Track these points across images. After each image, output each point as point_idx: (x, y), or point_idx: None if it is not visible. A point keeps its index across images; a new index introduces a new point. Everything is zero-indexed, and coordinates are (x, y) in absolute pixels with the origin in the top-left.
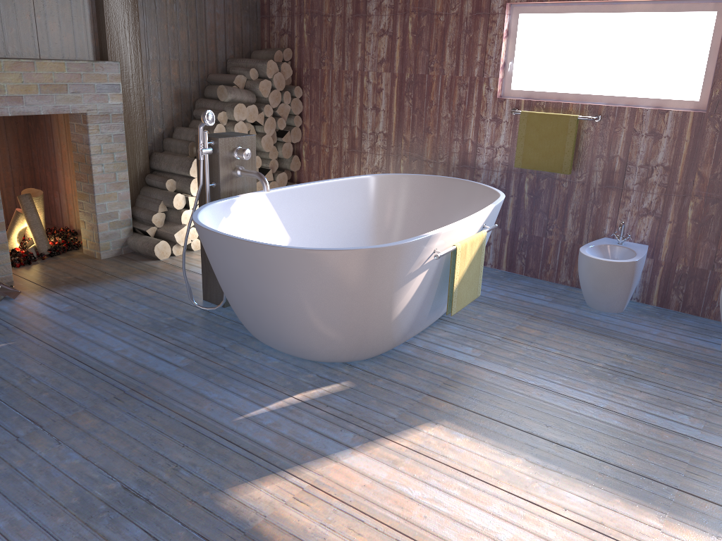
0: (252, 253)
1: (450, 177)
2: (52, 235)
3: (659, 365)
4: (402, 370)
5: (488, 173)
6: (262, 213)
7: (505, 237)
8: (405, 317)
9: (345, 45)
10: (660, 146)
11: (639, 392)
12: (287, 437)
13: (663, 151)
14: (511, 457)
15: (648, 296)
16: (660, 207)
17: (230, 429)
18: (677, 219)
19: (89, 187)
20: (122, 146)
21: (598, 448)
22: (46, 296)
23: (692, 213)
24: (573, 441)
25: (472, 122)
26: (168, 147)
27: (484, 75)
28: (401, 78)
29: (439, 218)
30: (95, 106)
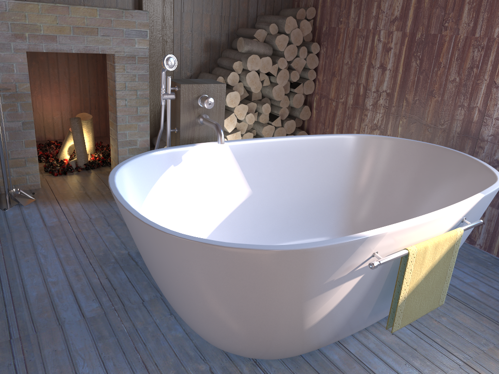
0: (133, 224)
1: (443, 147)
2: (98, 152)
3: None
4: None
5: (493, 147)
6: (221, 164)
7: None
8: (327, 325)
9: (362, 4)
10: None
11: None
12: None
13: None
14: None
15: None
16: None
17: None
18: None
19: (114, 117)
20: (145, 85)
21: None
22: (49, 208)
23: None
24: None
25: (483, 89)
26: None
27: None
28: (411, 37)
29: (423, 190)
30: (123, 49)
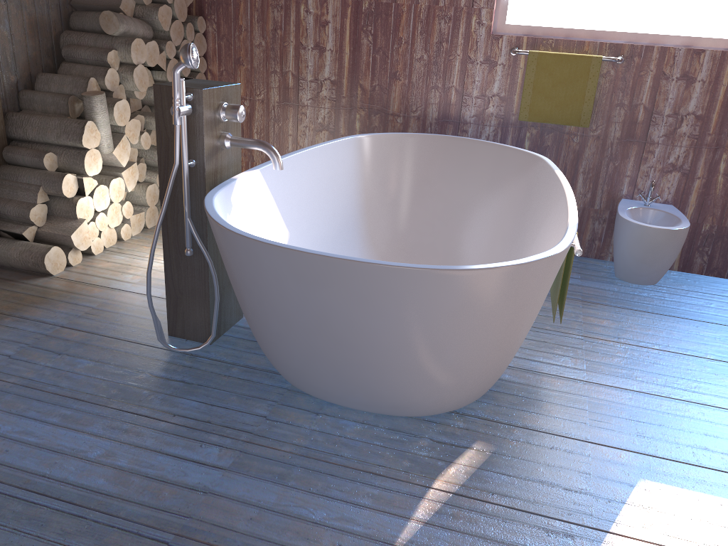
0: (373, 282)
1: (447, 136)
2: None
3: None
4: (524, 407)
5: (478, 128)
6: (261, 202)
7: None
8: None
9: None
10: (693, 91)
11: None
12: None
13: (695, 97)
14: None
15: None
16: (688, 162)
17: None
18: (707, 174)
19: None
20: None
21: None
22: None
23: (725, 166)
24: None
25: (457, 66)
26: (29, 104)
27: (474, 5)
28: (356, 7)
29: (439, 188)
30: None
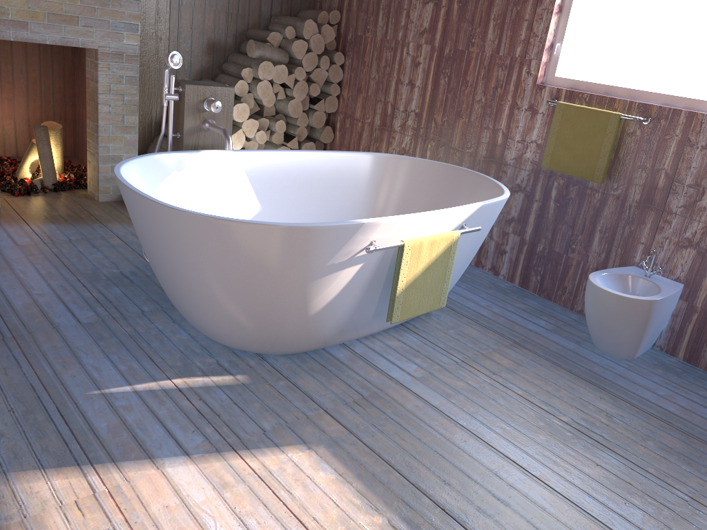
0: (145, 210)
1: (464, 168)
2: (68, 171)
3: (643, 435)
4: (316, 375)
5: (515, 171)
6: (228, 175)
7: (522, 247)
8: (331, 315)
9: (390, 11)
10: None
11: (595, 465)
12: (127, 426)
13: None
14: (371, 513)
15: (674, 347)
16: (706, 240)
17: (74, 402)
18: None
19: (95, 126)
20: (134, 90)
21: (493, 528)
22: (16, 228)
23: None
24: (466, 511)
25: (506, 110)
26: None
27: (526, 56)
28: (440, 52)
29: None
30: (108, 44)
